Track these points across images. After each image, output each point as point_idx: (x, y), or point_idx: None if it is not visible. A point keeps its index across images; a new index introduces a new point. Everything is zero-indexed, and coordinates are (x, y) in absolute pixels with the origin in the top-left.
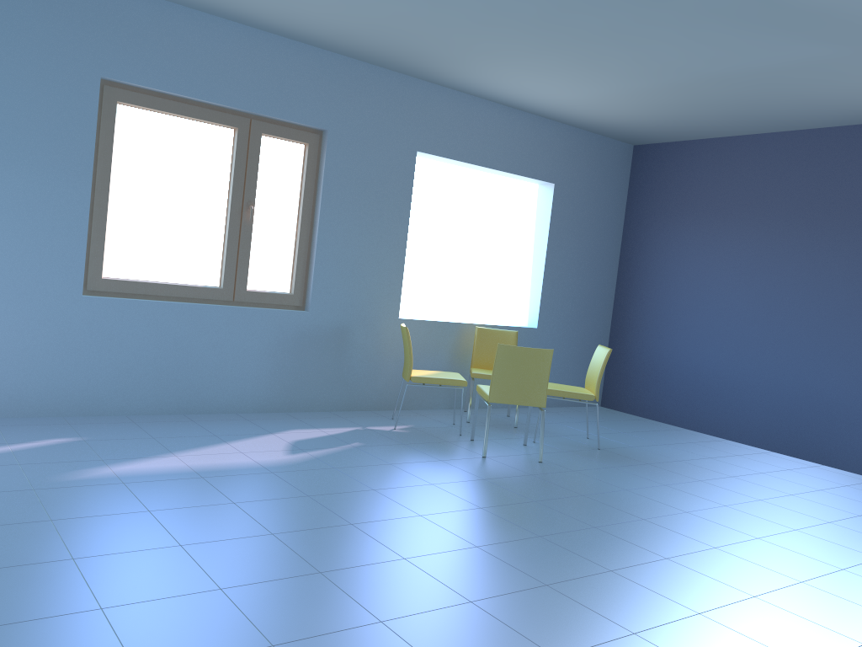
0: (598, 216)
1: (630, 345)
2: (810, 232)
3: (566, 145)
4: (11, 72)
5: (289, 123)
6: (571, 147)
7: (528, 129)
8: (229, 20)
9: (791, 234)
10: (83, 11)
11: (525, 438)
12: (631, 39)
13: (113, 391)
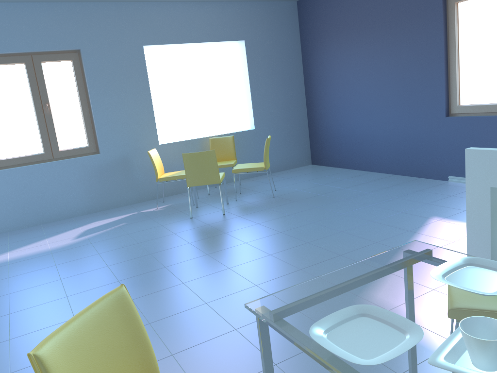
0: (281, 52)
1: (318, 125)
2: (391, 33)
3: (247, 14)
4: None
5: (56, 51)
6: (250, 15)
7: (216, 11)
8: None
9: (382, 37)
10: None
11: (227, 200)
12: None
13: None
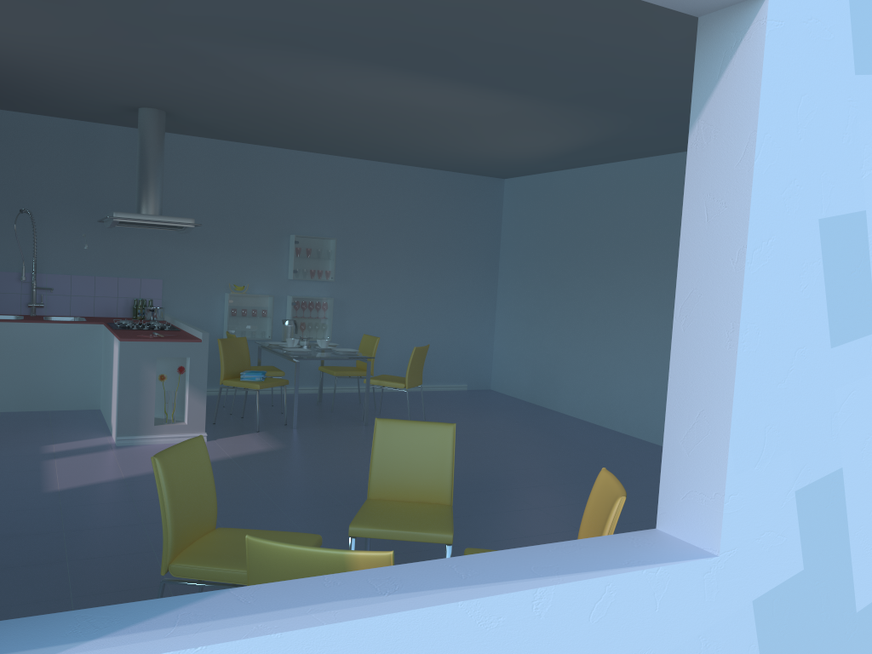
0: None
1: None
2: None
3: None
4: None
5: None
6: None
7: None
8: None
9: None
10: None
11: None
12: (368, 2)
13: None
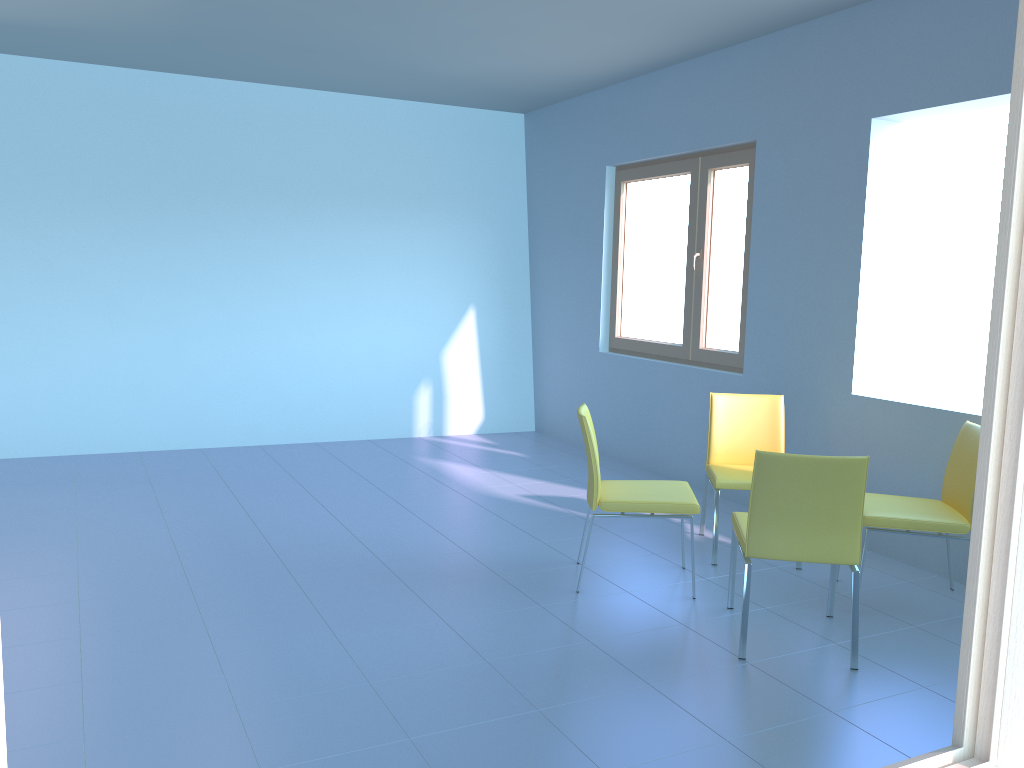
0: None
1: None
2: None
3: None
4: (572, 184)
5: (734, 146)
6: None
7: None
8: (673, 65)
9: None
10: (598, 118)
11: (692, 585)
12: None
13: (613, 436)
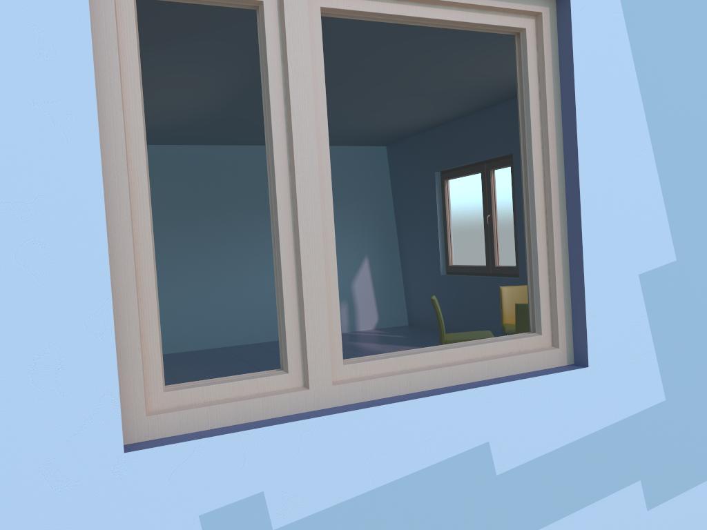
0: None
1: None
2: None
3: None
4: (417, 183)
5: (502, 156)
6: None
7: None
8: (465, 116)
9: None
10: (428, 146)
11: None
12: (387, 63)
13: (453, 321)
